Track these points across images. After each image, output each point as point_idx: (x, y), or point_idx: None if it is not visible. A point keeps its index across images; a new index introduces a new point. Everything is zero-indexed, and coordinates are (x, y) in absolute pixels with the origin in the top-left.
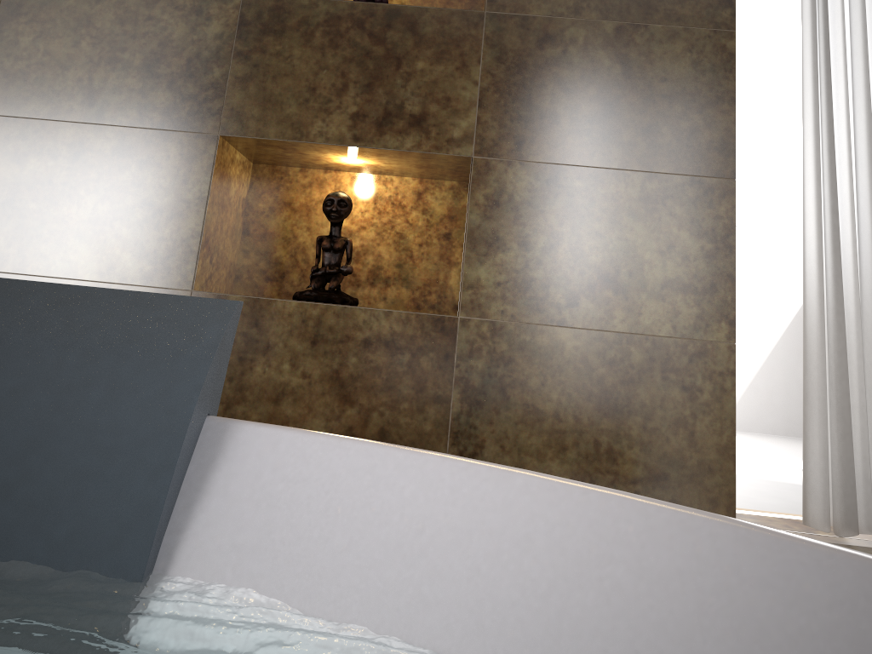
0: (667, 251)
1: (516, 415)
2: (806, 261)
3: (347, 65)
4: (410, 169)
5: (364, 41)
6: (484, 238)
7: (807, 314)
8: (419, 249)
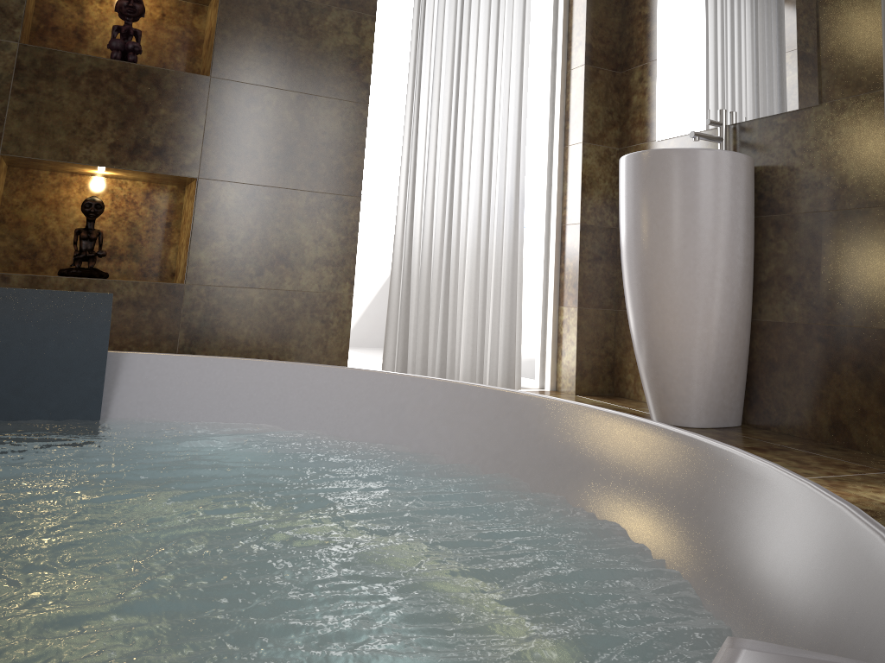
0: (319, 240)
1: (221, 343)
2: (395, 246)
3: (107, 107)
4: (146, 178)
5: (120, 90)
6: (205, 232)
7: (392, 277)
8: (147, 234)
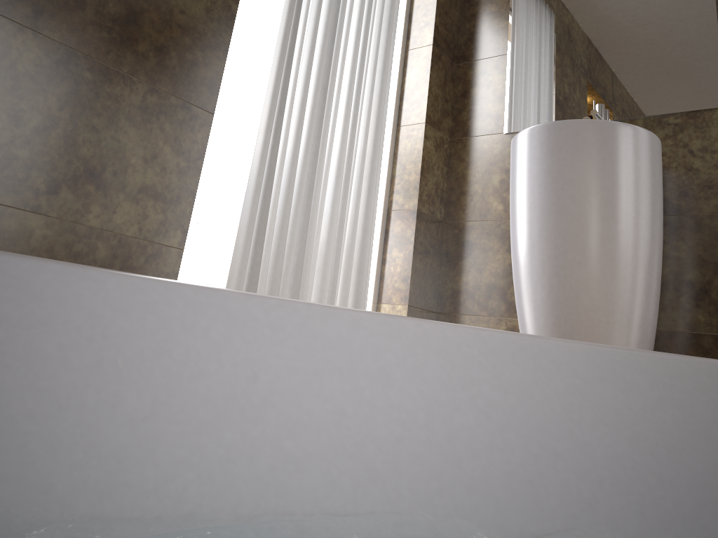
0: (150, 160)
1: None
2: (251, 191)
3: None
4: None
5: None
6: None
7: (243, 232)
8: None
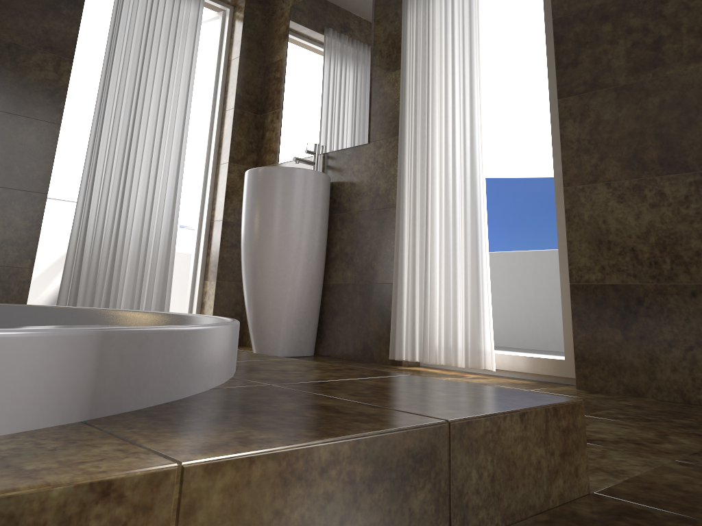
0: (7, 226)
1: None
2: (72, 232)
3: None
4: None
5: None
6: None
7: (68, 255)
8: None
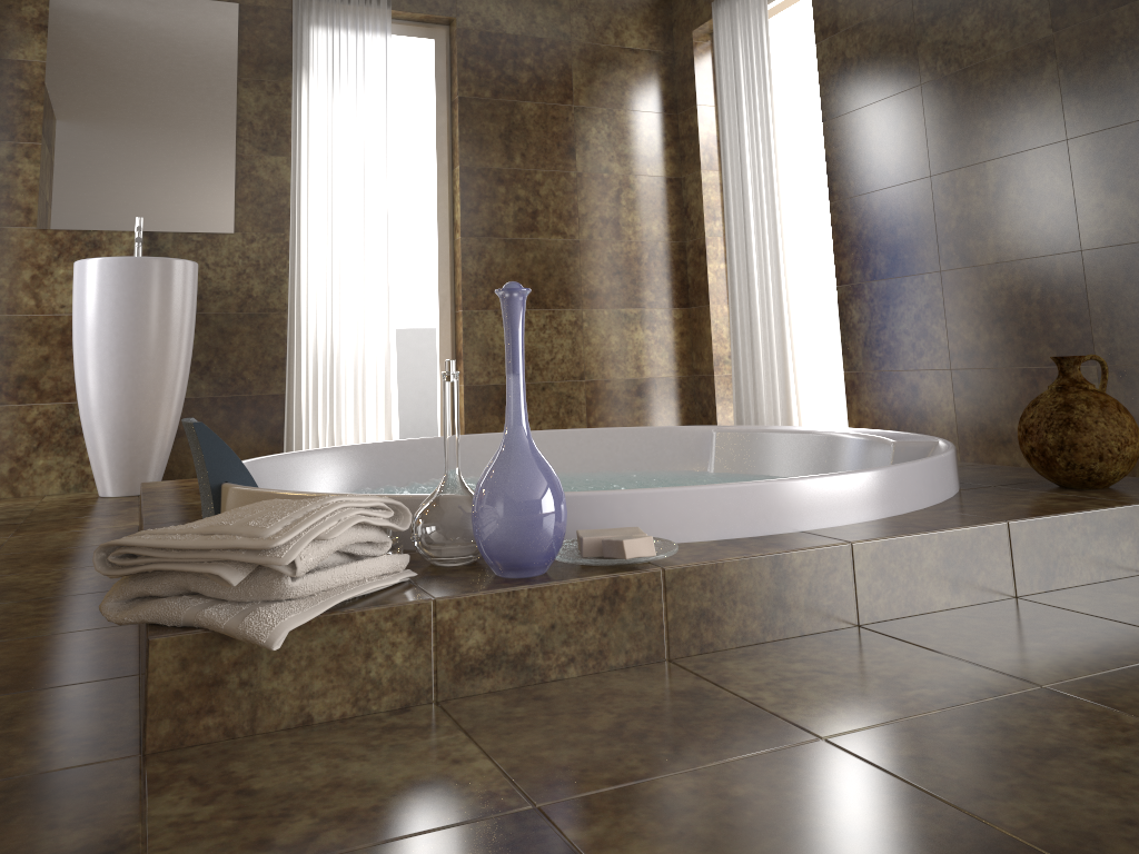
0: None
1: None
2: None
3: None
4: None
5: None
6: None
7: None
8: None
